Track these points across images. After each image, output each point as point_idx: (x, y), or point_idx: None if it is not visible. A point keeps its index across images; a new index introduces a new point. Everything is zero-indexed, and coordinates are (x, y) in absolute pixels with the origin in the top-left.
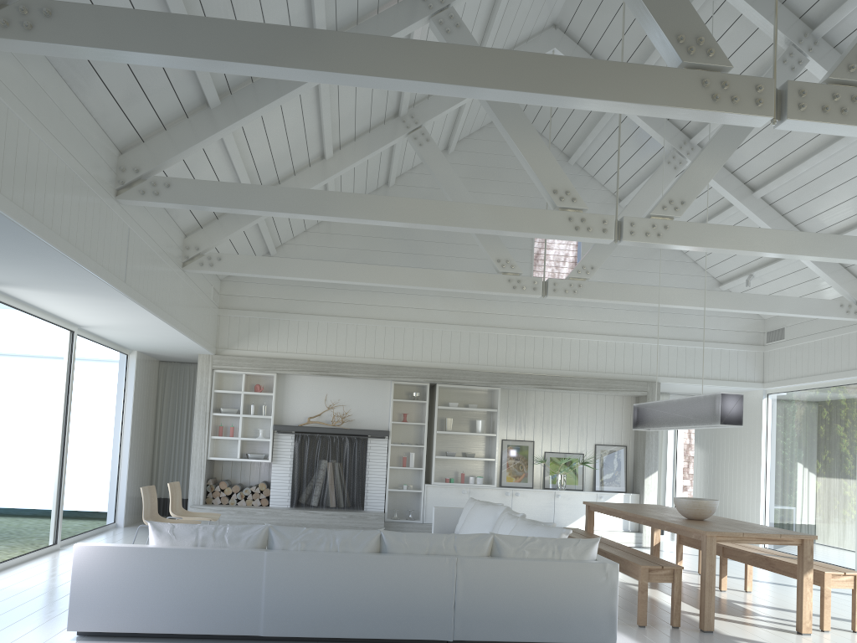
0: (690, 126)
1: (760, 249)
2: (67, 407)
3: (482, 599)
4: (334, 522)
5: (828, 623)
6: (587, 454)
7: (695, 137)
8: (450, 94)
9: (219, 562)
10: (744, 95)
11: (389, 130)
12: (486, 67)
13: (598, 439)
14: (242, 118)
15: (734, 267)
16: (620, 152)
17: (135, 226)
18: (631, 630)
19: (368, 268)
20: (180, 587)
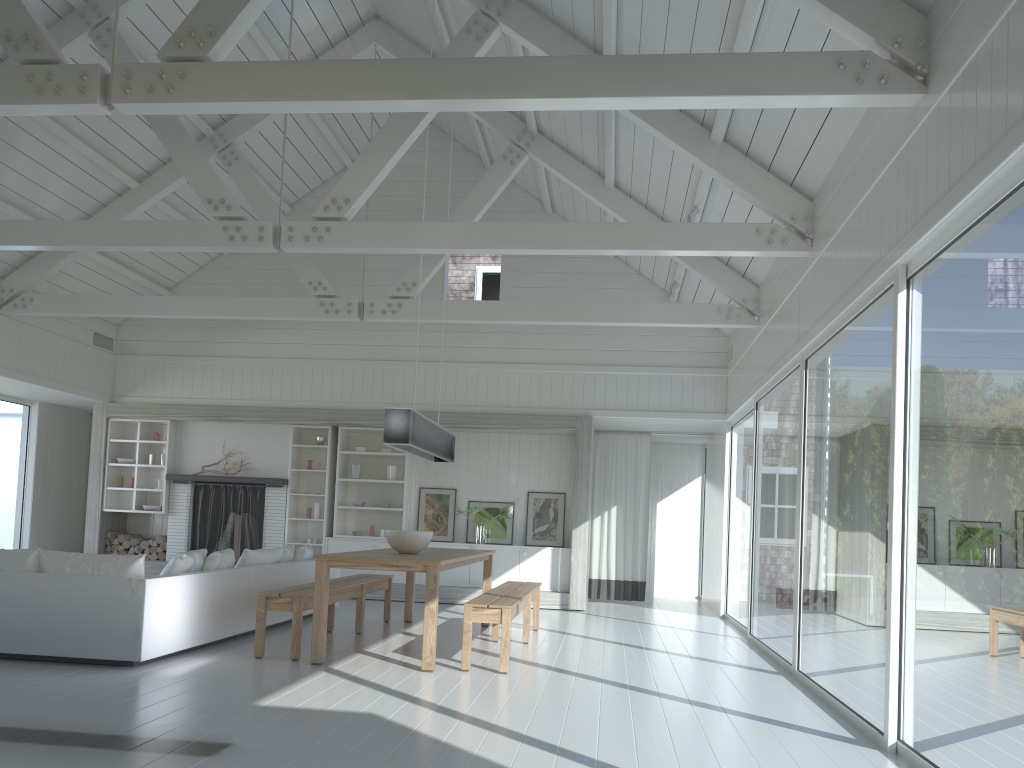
0: (523, 112)
1: (435, 246)
2: None
3: (11, 611)
4: None
5: (468, 661)
6: (519, 503)
7: (529, 125)
8: None
9: None
10: (69, 85)
11: None
12: None
13: (532, 485)
14: None
15: (665, 274)
16: None
17: None
18: (236, 659)
19: (175, 300)
20: None
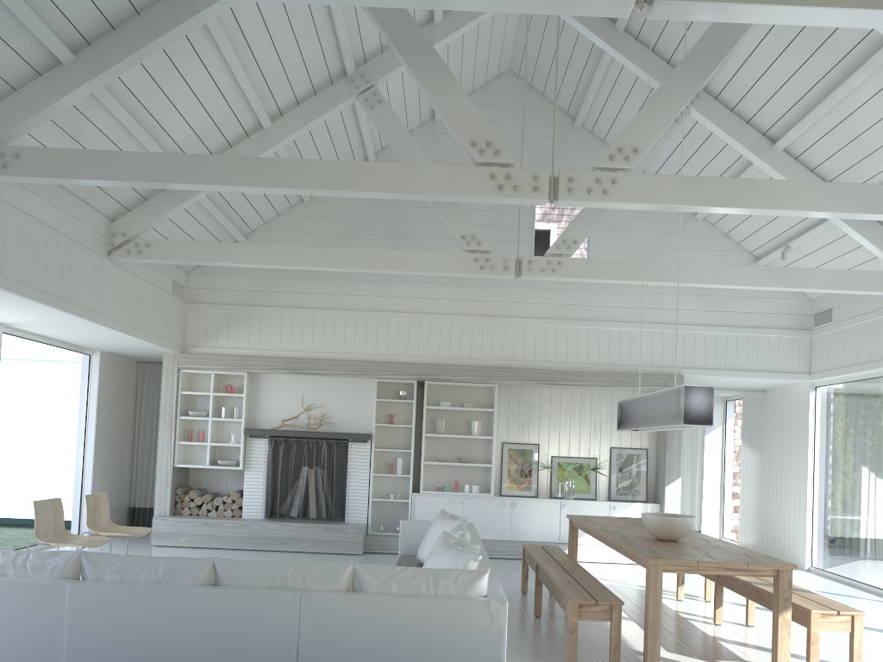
0: None
1: (736, 205)
2: None
3: (332, 644)
4: (308, 536)
5: None
6: (601, 458)
7: None
8: None
9: (14, 595)
10: None
11: (336, 92)
12: None
13: (614, 441)
14: (100, 74)
15: (769, 238)
16: (626, 108)
17: (6, 207)
18: None
19: (313, 250)
20: None
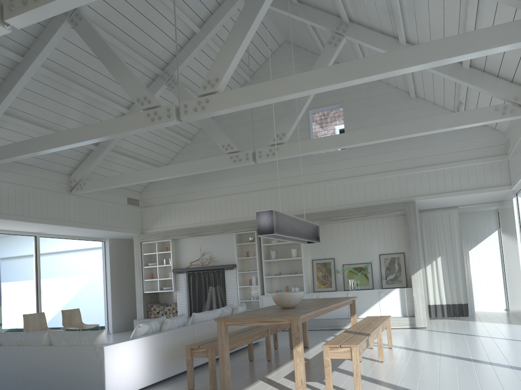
0: (337, 10)
1: (275, 96)
2: (37, 274)
3: (34, 372)
4: None
5: (330, 388)
6: (374, 262)
7: (342, 17)
8: None
9: None
10: None
11: (155, 85)
12: None
13: (381, 250)
14: None
15: (453, 99)
16: None
17: None
18: None
19: (153, 170)
20: None
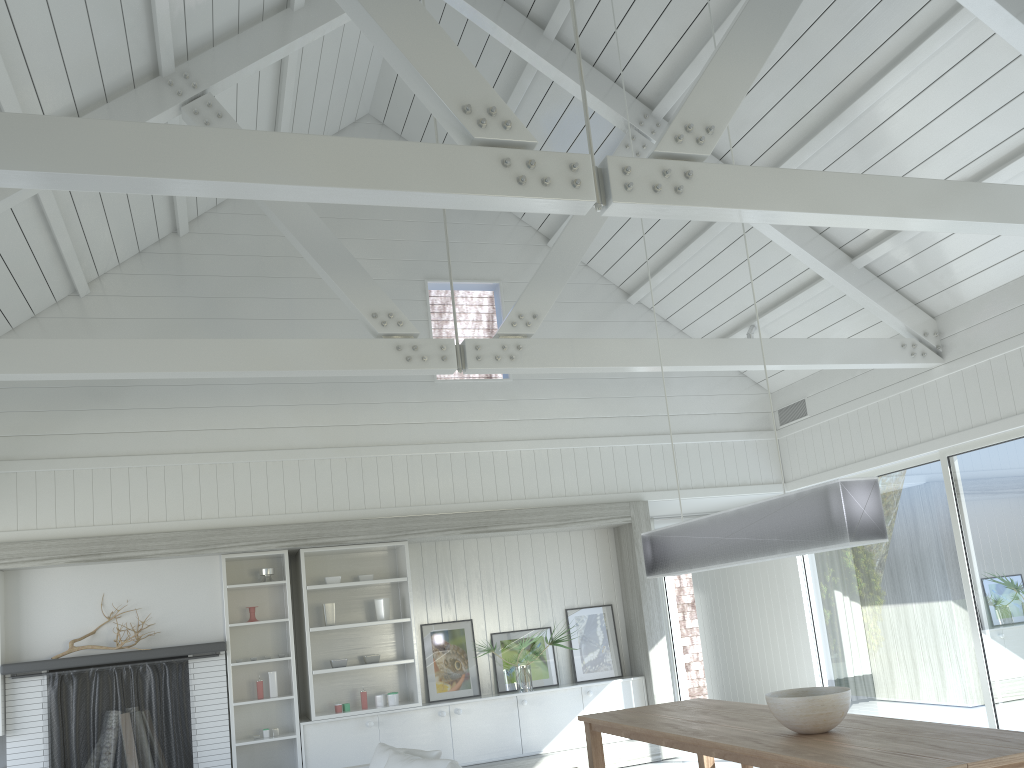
0: (651, 87)
1: (853, 211)
2: None
3: None
4: None
5: None
6: (557, 626)
7: (661, 104)
8: None
9: None
10: None
11: (144, 99)
12: None
13: (569, 600)
14: None
15: (725, 319)
16: None
17: None
18: None
19: (128, 345)
20: None
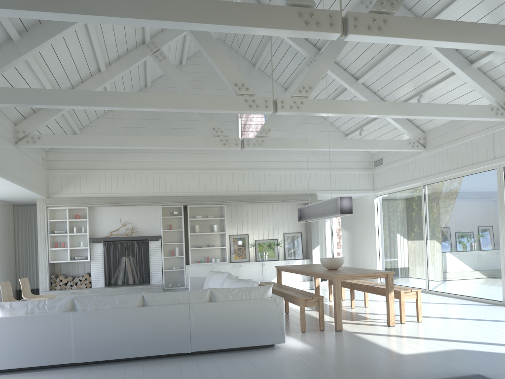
0: (319, 43)
1: (356, 113)
2: None
3: (206, 326)
4: (132, 293)
5: (404, 318)
6: (279, 239)
7: (322, 50)
8: (150, 25)
9: (42, 322)
10: (324, 21)
11: (140, 52)
12: (169, 8)
13: (285, 230)
14: (36, 47)
15: (352, 125)
16: (283, 61)
17: None
18: (297, 334)
19: (134, 138)
20: (19, 339)
